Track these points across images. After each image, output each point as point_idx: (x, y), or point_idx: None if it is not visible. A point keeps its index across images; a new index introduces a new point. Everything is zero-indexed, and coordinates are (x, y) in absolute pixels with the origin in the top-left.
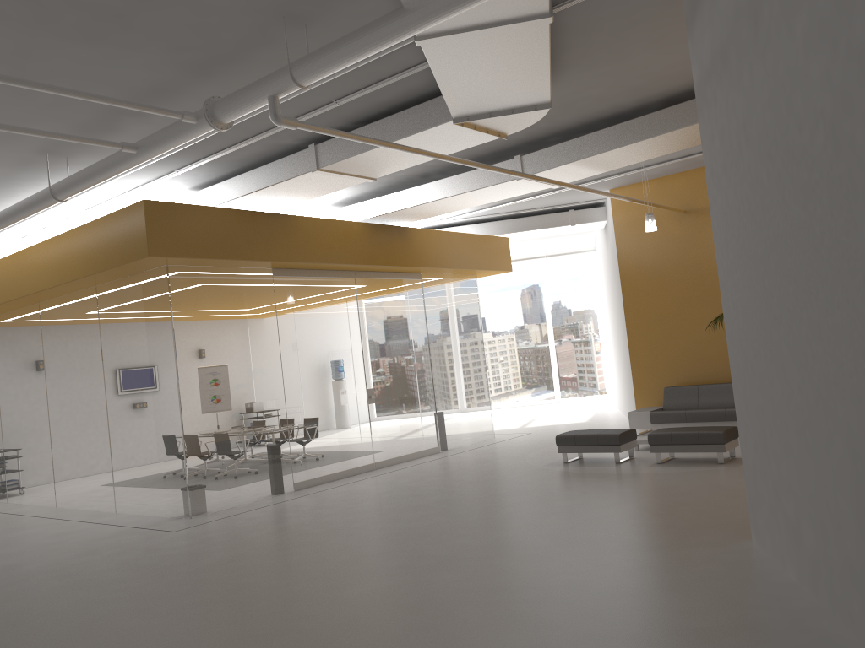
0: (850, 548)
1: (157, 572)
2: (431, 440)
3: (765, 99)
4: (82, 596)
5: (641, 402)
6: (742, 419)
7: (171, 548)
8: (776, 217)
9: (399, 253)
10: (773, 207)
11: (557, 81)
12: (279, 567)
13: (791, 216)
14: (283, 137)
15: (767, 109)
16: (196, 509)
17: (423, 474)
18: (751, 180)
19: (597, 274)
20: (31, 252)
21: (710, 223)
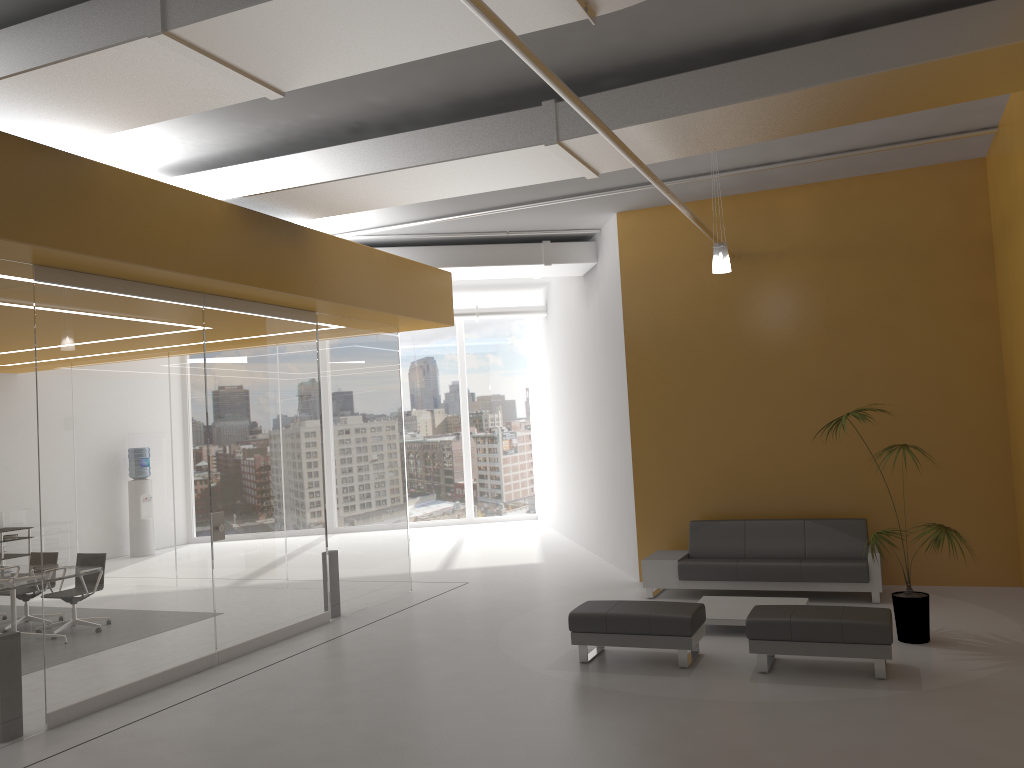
0: None
1: None
2: (316, 601)
3: None
4: None
5: (647, 542)
6: None
7: None
8: None
9: (288, 270)
10: None
11: None
12: None
13: None
14: None
15: None
16: None
17: (320, 684)
18: None
19: (544, 346)
20: None
21: (771, 275)
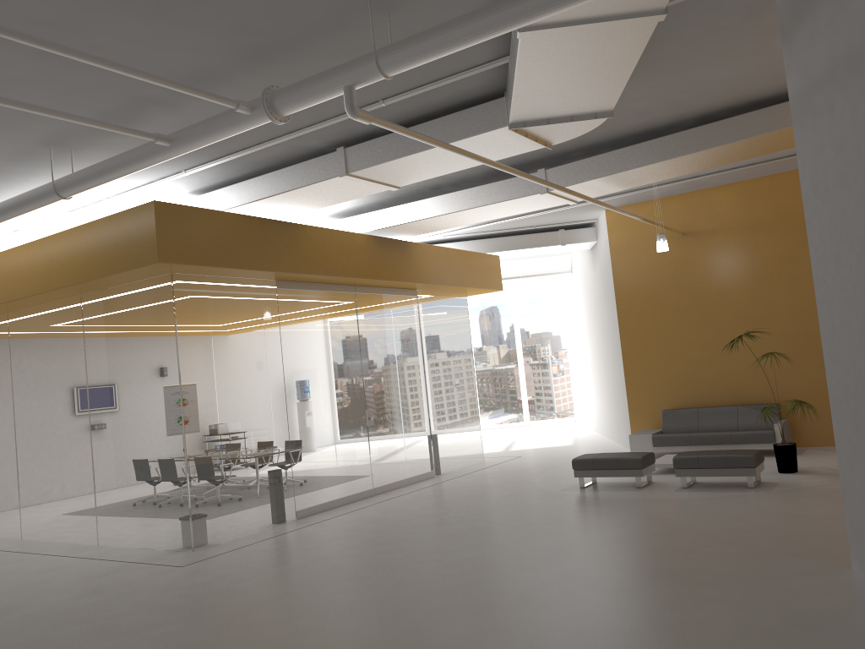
0: None
1: (190, 615)
2: (426, 463)
3: None
4: (112, 645)
5: (636, 425)
6: (846, 442)
7: (191, 586)
8: None
9: (400, 268)
10: None
11: None
12: (334, 607)
13: None
14: (311, 138)
15: None
16: (199, 540)
17: (432, 500)
18: None
19: (572, 296)
20: (7, 256)
21: (709, 245)
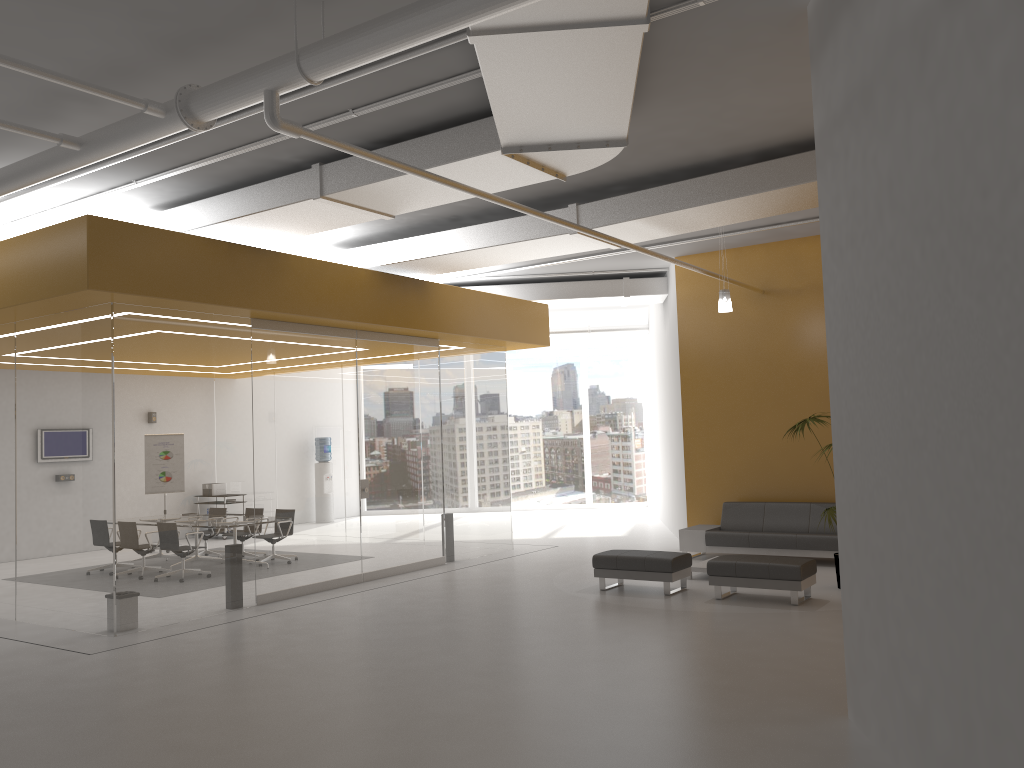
0: (1012, 761)
1: (58, 716)
2: (435, 548)
3: (929, 153)
4: None
5: (694, 518)
6: (847, 562)
7: (83, 680)
8: (931, 308)
9: (414, 312)
10: (927, 294)
11: (635, 114)
12: (227, 718)
13: (957, 309)
14: (279, 151)
15: (930, 165)
16: (123, 624)
17: (424, 593)
18: (894, 258)
19: (648, 357)
20: None
21: (793, 308)
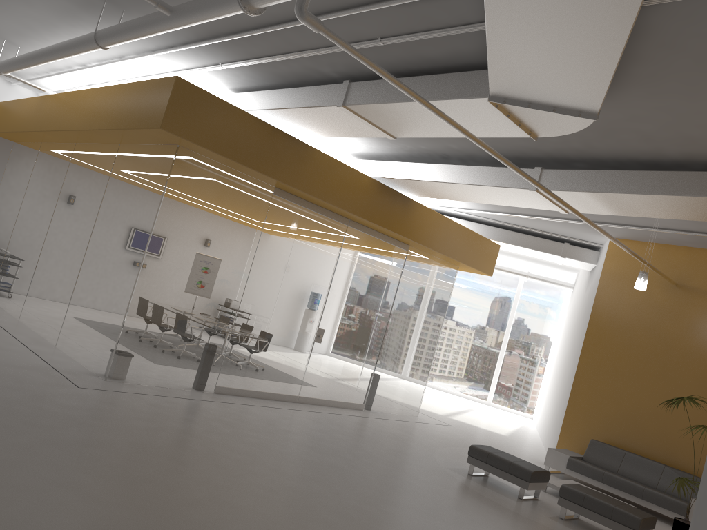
0: None
1: (17, 425)
2: (359, 395)
3: None
4: None
5: (564, 442)
6: None
7: (57, 405)
8: None
9: (395, 219)
10: None
11: (612, 99)
12: (125, 475)
13: None
14: (323, 63)
15: None
16: (114, 374)
17: (334, 427)
18: None
19: (566, 309)
20: (80, 95)
21: (698, 304)
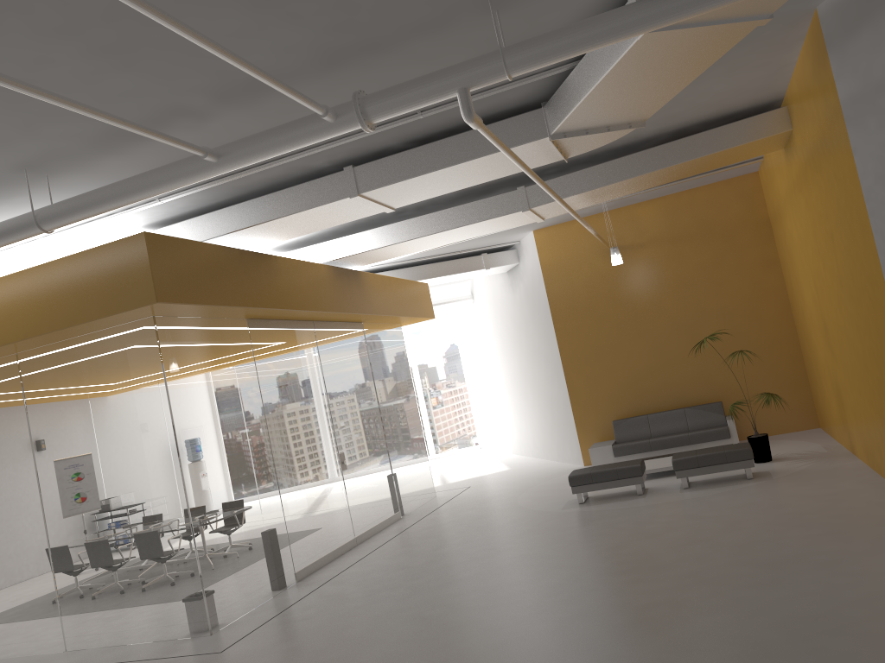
0: None
1: None
2: (392, 505)
3: None
4: None
5: (585, 439)
6: None
7: None
8: None
9: (357, 299)
10: None
11: None
12: (479, 655)
13: None
14: (320, 156)
15: None
16: (215, 621)
17: (434, 539)
18: None
19: (473, 322)
20: None
21: (639, 258)
